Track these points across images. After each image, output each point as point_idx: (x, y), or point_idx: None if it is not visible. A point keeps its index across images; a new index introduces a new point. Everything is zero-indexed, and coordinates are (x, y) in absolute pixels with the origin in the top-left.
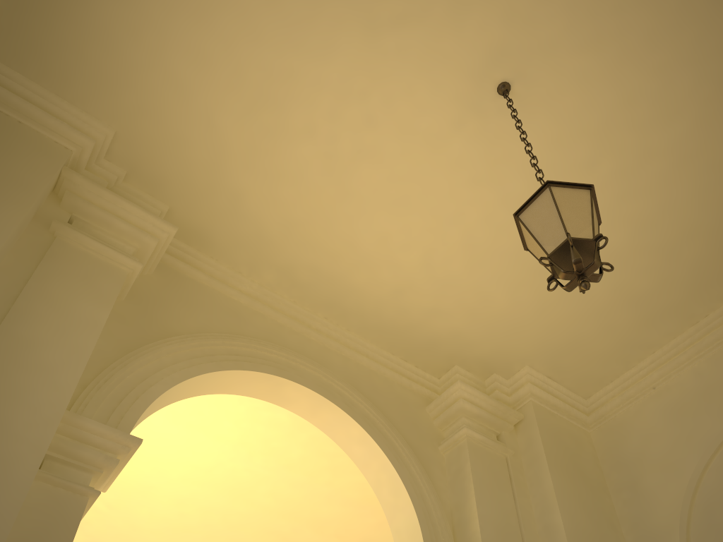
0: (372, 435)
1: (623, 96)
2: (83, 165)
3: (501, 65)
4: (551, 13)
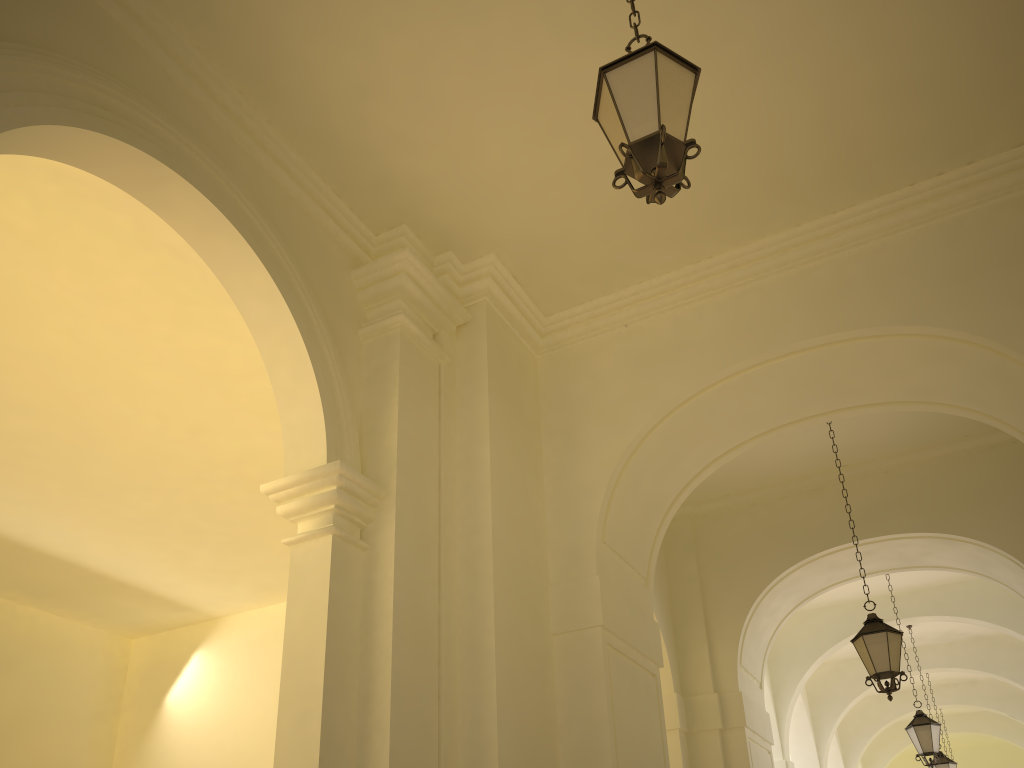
0: (283, 292)
1: None
2: None
3: None
4: None
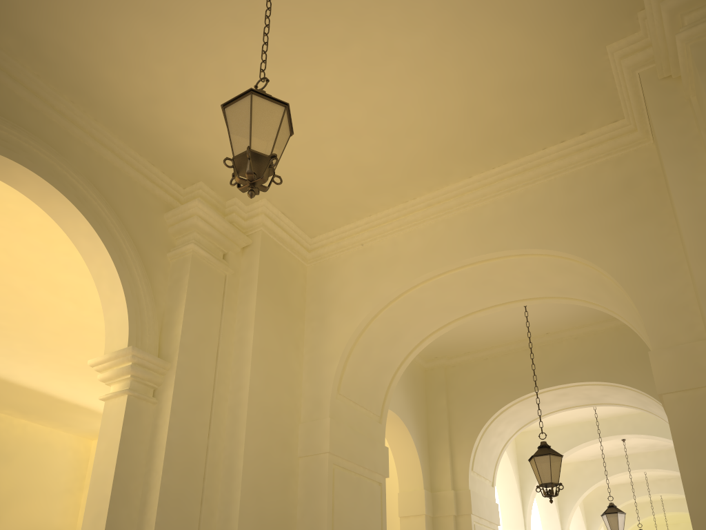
0: (99, 234)
1: None
2: None
3: None
4: None
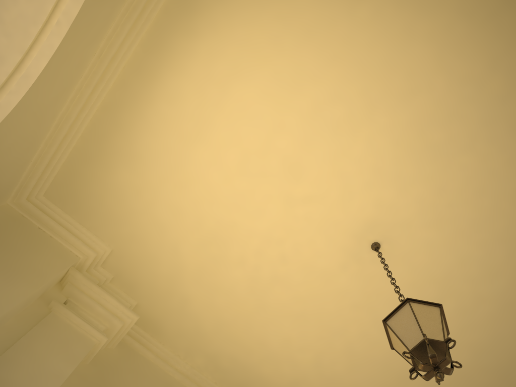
0: None
1: (459, 258)
2: (85, 268)
3: (374, 231)
4: (407, 203)
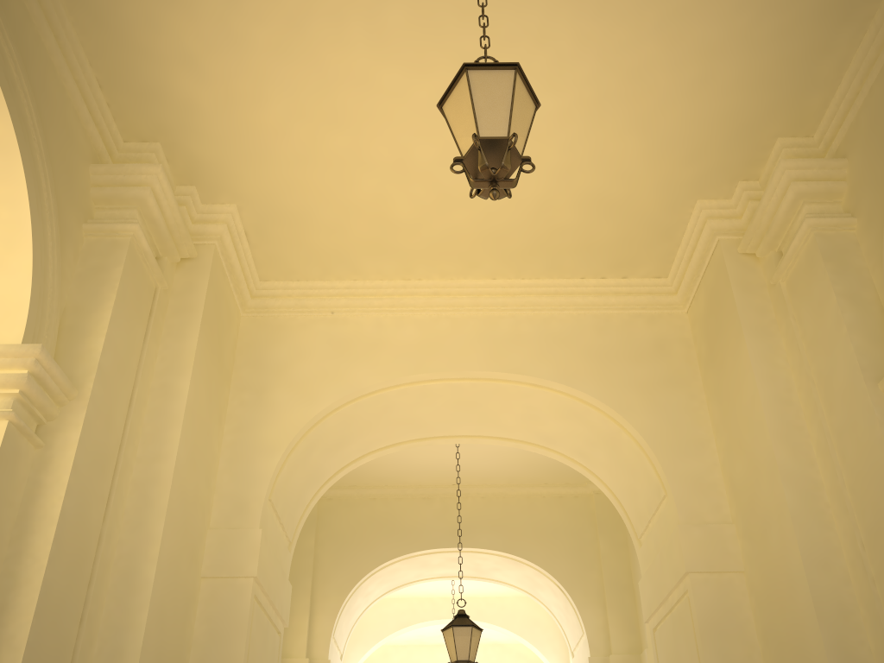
0: (22, 151)
1: (543, 31)
2: None
3: None
4: None
